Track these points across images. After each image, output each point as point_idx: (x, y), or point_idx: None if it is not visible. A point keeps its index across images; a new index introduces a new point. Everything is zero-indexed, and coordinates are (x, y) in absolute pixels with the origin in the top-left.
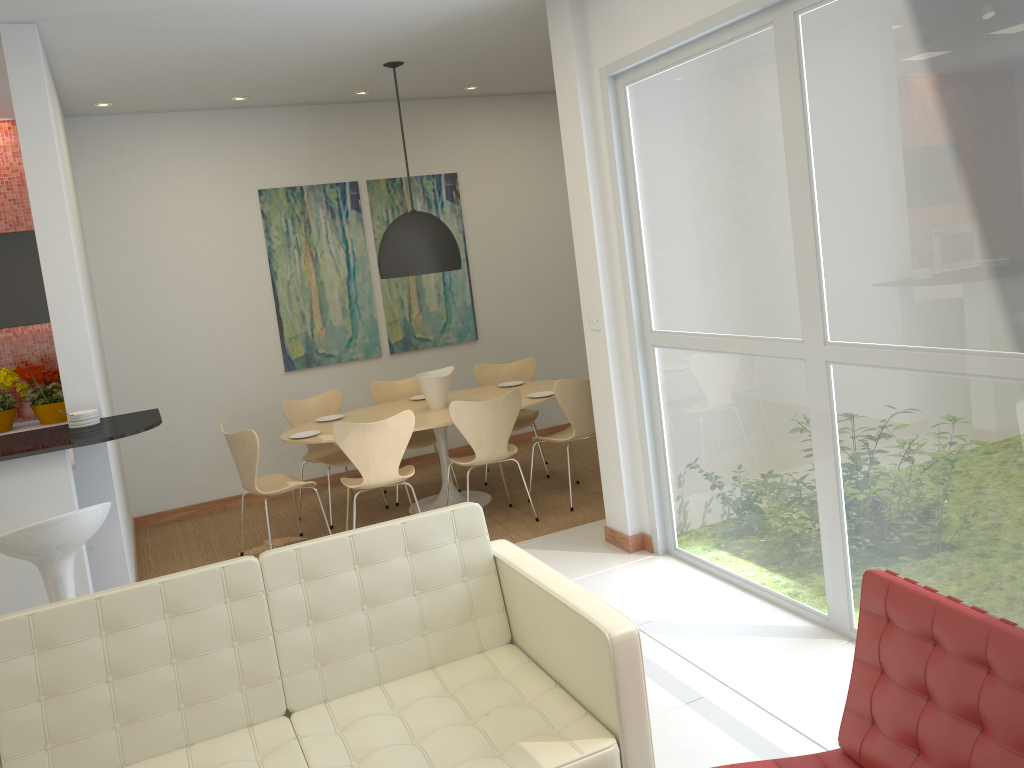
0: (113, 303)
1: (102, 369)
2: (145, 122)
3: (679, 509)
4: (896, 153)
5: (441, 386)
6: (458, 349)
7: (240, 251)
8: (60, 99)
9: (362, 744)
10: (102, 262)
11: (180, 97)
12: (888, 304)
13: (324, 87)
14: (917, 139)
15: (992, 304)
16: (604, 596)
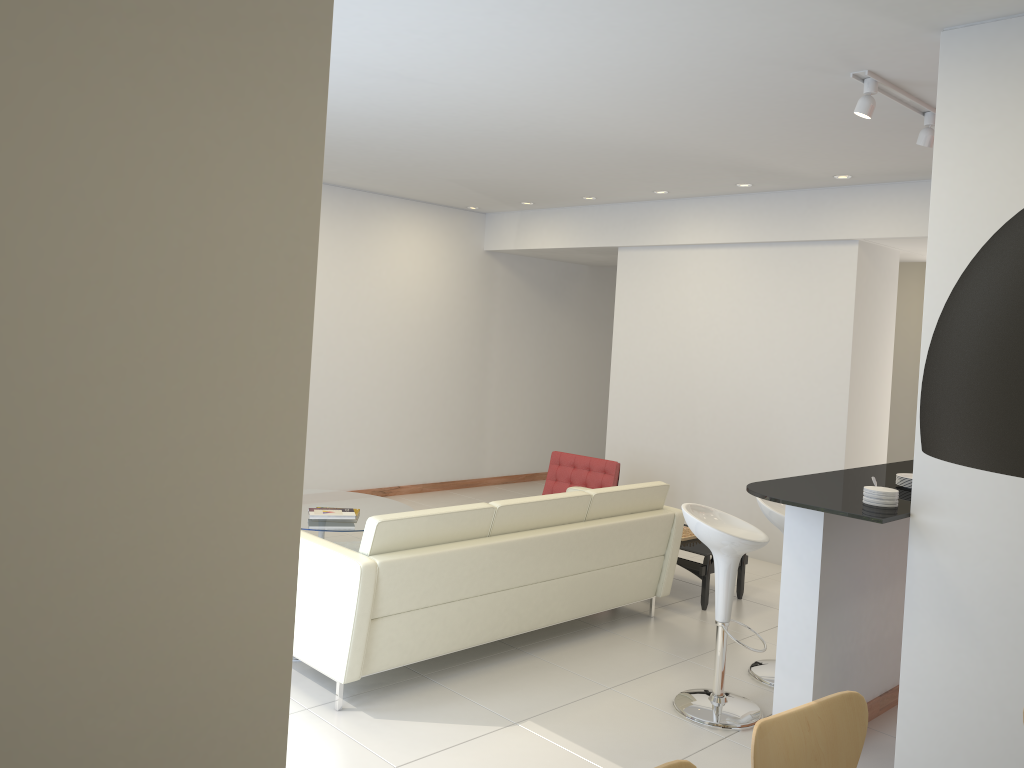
0: None
1: None
2: None
3: None
4: None
5: None
6: None
7: None
8: None
9: None
10: None
11: None
12: None
13: None
14: None
15: None
16: None
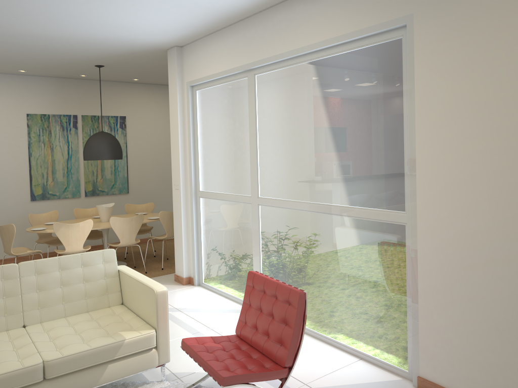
0: None
1: None
2: None
3: (205, 266)
4: (282, 129)
5: (107, 211)
6: (118, 197)
7: (14, 141)
8: None
9: (55, 334)
10: None
11: None
12: (278, 183)
13: (65, 71)
14: (288, 125)
15: (306, 185)
16: (169, 300)
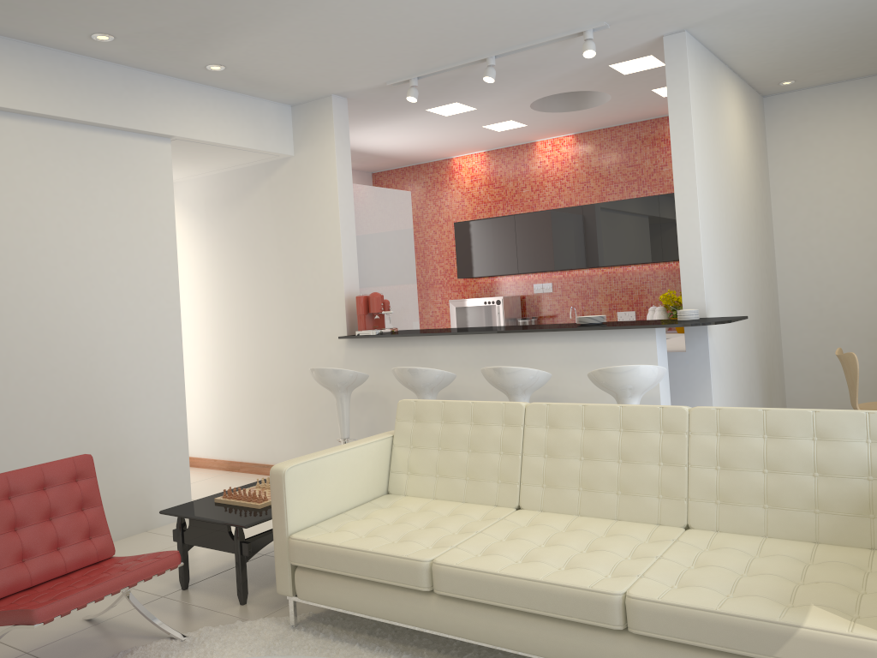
0: (787, 244)
1: (749, 290)
2: (827, 92)
3: None
4: None
5: None
6: None
7: None
8: (749, 83)
9: (706, 559)
10: (781, 210)
11: (850, 66)
12: None
13: None
14: None
15: None
16: None
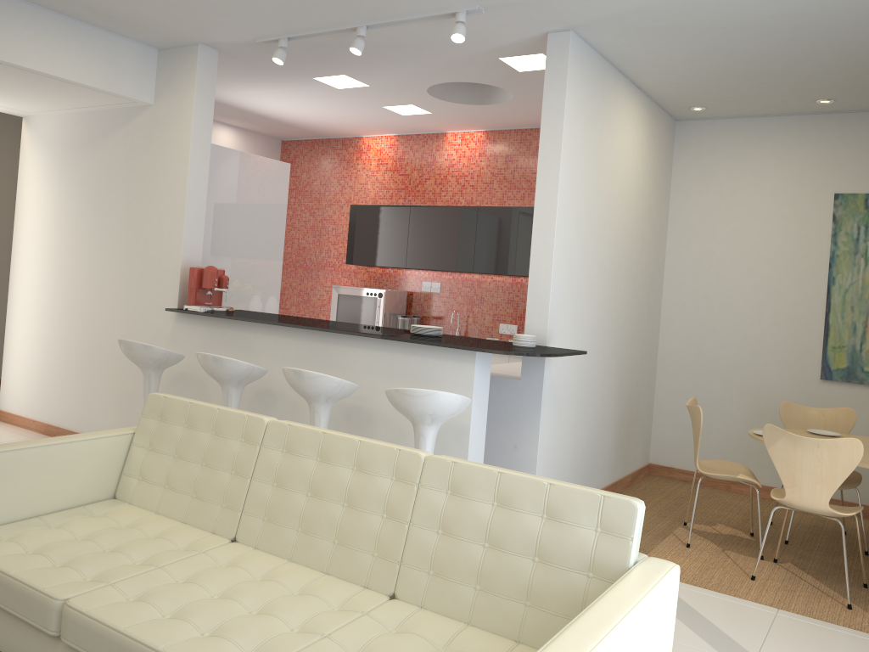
0: (676, 278)
1: (617, 322)
2: (740, 126)
3: None
4: None
5: None
6: None
7: (801, 251)
8: (658, 103)
9: (376, 647)
10: (676, 243)
11: (761, 100)
12: None
13: None
14: None
15: None
16: None
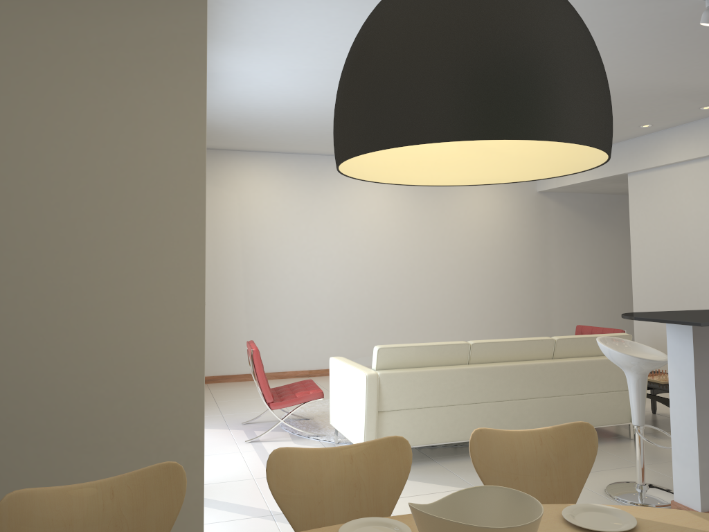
0: None
1: None
2: None
3: None
4: None
5: None
6: None
7: None
8: None
9: None
10: None
11: None
12: None
13: None
14: None
15: None
16: None
